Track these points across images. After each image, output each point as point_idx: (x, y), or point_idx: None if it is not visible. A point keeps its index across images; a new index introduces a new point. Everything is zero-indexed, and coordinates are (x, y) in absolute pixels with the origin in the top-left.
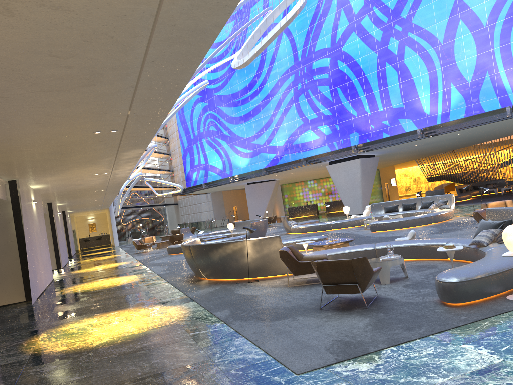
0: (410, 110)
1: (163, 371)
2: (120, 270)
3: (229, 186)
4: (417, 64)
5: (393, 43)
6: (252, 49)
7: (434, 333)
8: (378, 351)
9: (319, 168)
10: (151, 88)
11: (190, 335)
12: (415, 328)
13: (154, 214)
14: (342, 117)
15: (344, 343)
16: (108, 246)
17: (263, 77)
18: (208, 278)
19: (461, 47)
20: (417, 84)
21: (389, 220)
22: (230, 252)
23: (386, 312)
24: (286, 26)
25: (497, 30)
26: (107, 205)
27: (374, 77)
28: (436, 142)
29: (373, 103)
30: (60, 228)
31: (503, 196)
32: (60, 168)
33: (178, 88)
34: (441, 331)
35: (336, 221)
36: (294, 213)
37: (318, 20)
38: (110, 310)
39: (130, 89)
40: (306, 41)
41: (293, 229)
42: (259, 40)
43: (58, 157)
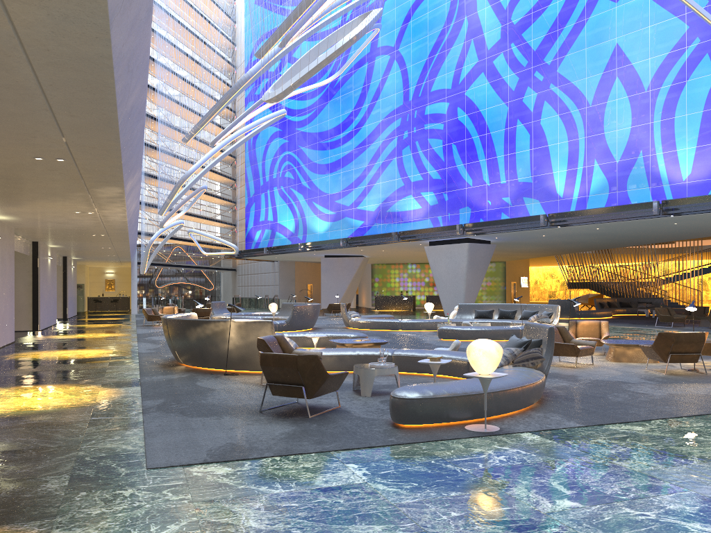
0: (539, 187)
1: (17, 448)
2: (102, 343)
3: (300, 256)
4: (555, 128)
5: (530, 95)
6: (289, 80)
7: (338, 449)
8: (259, 458)
9: (420, 249)
10: (73, 115)
11: (91, 419)
12: (327, 442)
13: (204, 280)
14: (453, 184)
15: (235, 446)
16: (124, 313)
17: (361, 116)
18: (187, 365)
19: (613, 114)
20: (552, 155)
21: (463, 327)
22: (209, 334)
23: (322, 424)
24: (334, 57)
25: (660, 99)
26: (127, 258)
27: (500, 137)
28: (570, 235)
29: (495, 171)
30: (48, 278)
31: (648, 320)
32: (20, 197)
33: (110, 120)
34: (348, 448)
35: (407, 320)
36: (383, 304)
37: (440, 50)
38: (37, 383)
39: (46, 113)
40: (422, 76)
41: (352, 322)
42: (364, 66)
43: (7, 183)
